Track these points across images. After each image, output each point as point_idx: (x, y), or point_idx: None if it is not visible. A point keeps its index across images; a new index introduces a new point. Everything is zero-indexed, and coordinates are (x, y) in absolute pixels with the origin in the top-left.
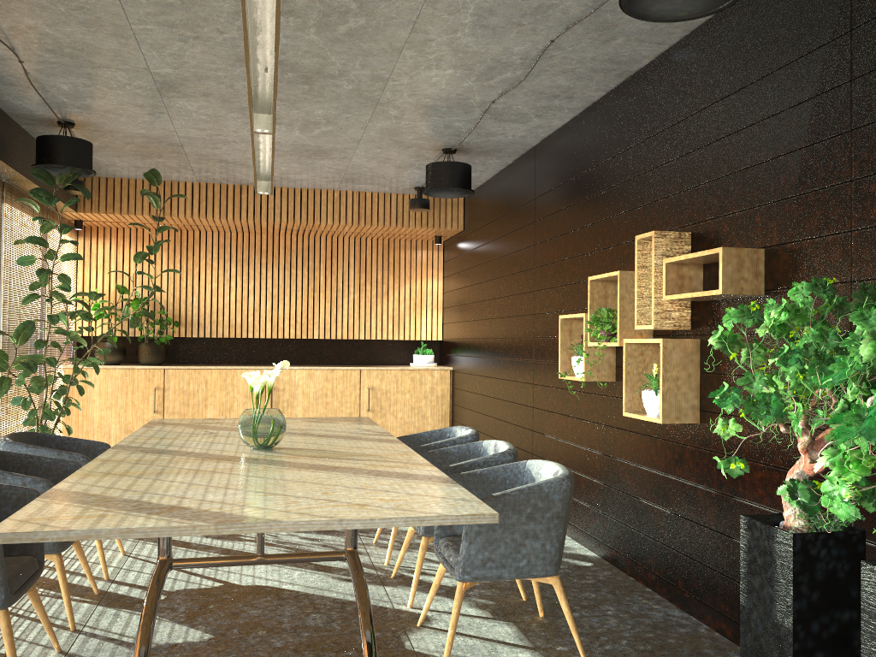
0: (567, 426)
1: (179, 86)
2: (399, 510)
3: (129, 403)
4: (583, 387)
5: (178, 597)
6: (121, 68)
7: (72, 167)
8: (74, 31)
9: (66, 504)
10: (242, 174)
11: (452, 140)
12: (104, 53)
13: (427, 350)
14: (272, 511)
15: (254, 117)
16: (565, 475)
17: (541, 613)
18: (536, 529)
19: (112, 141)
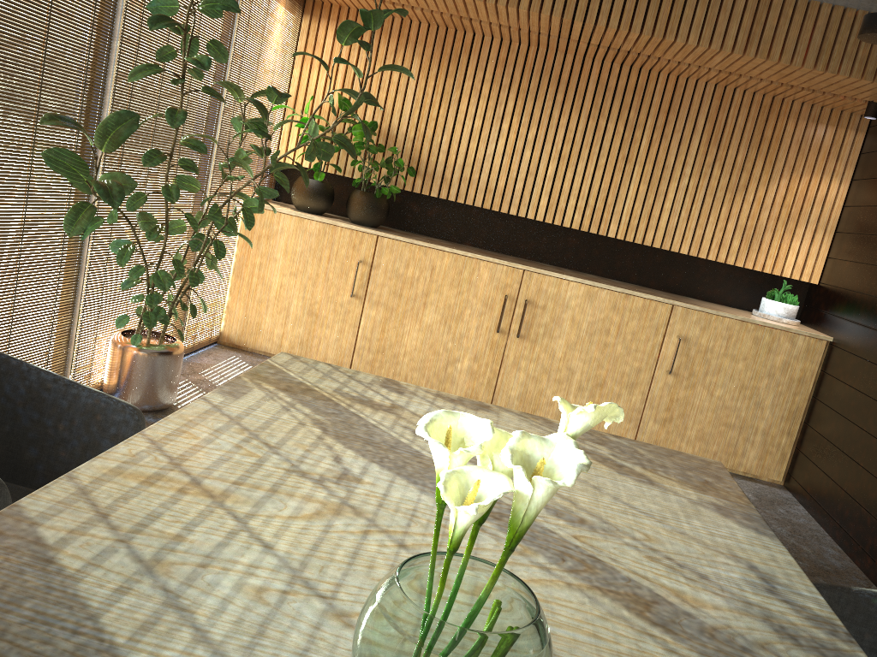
0: None
1: None
2: None
3: (321, 274)
4: None
5: None
6: None
7: None
8: None
9: None
10: None
11: None
12: None
13: (789, 296)
14: None
15: None
16: None
17: None
18: None
19: None
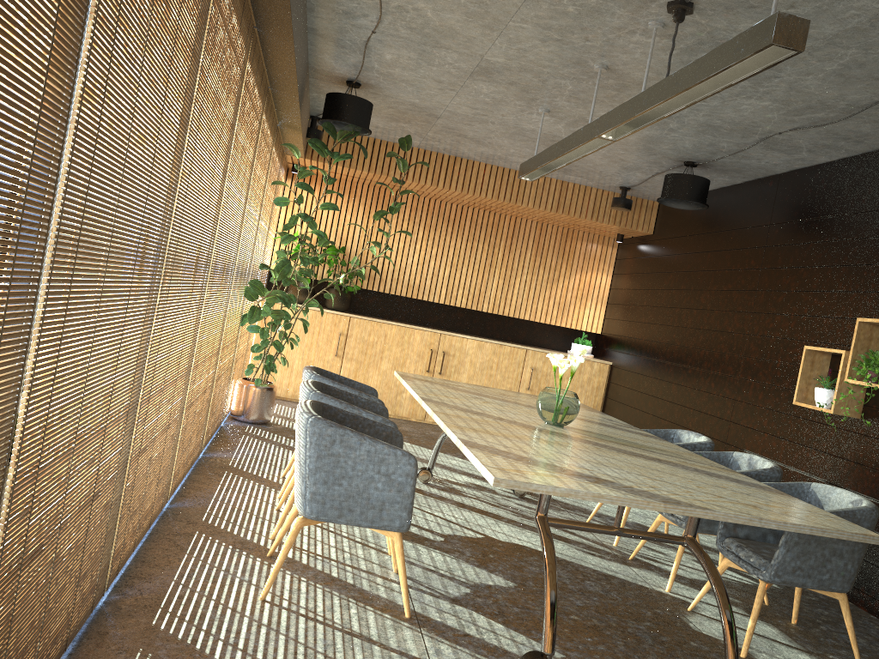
0: (779, 448)
1: (494, 73)
2: (794, 517)
3: (314, 343)
4: (809, 416)
5: (455, 541)
6: (458, 51)
7: (357, 126)
8: (452, 18)
9: (502, 458)
10: (467, 148)
11: (702, 156)
12: (458, 38)
13: (586, 341)
14: (687, 498)
15: (618, 127)
16: (872, 505)
17: (795, 621)
18: (843, 549)
19: (378, 103)
